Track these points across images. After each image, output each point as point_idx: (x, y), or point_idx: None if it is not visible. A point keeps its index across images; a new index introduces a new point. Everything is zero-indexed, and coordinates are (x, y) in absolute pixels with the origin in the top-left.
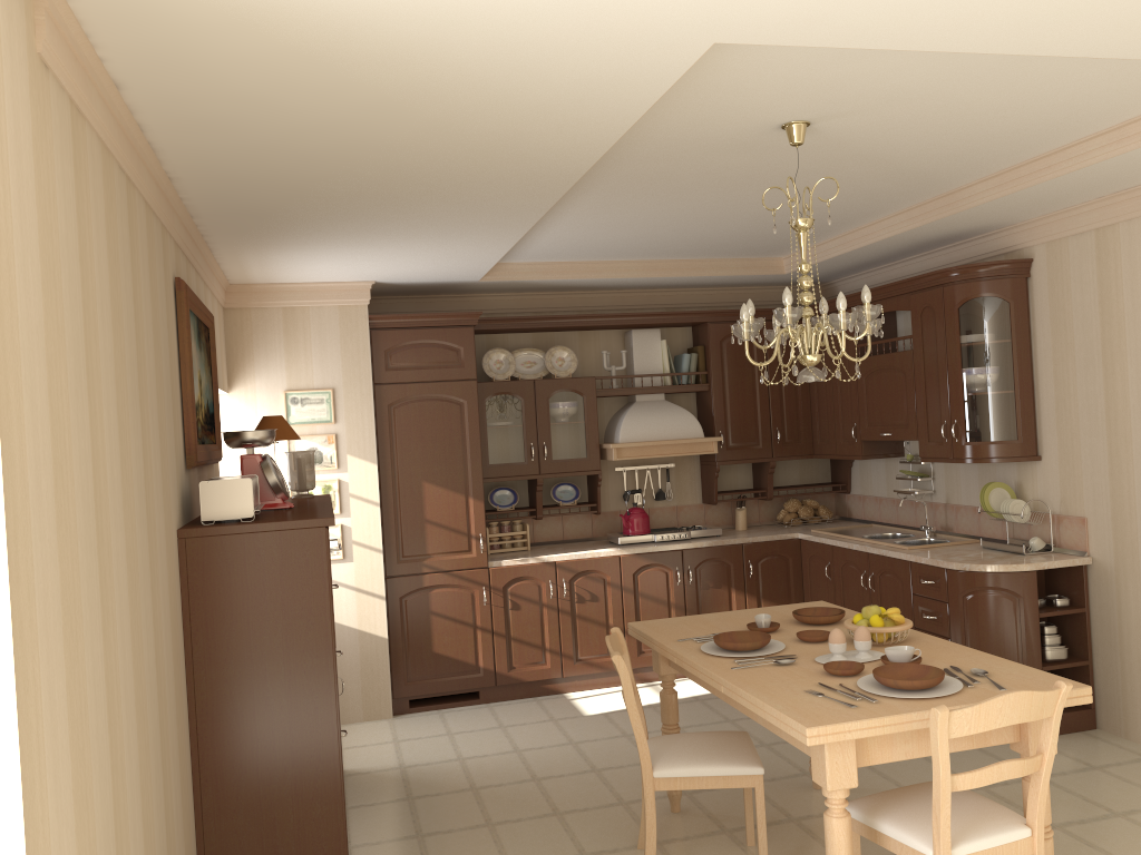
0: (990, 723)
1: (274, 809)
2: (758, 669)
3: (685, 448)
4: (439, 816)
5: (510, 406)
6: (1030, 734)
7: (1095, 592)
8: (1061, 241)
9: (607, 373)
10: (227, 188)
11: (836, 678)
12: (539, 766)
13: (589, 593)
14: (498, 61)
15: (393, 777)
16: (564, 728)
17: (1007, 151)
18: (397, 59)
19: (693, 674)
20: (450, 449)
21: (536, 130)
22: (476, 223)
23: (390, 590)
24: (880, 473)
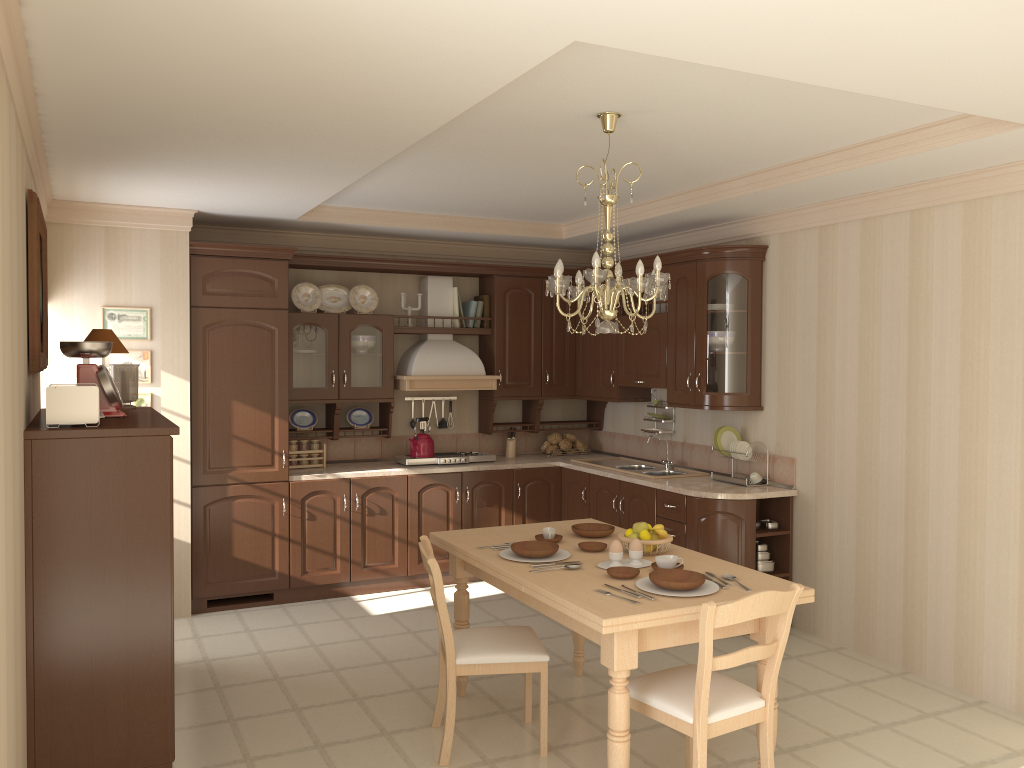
0: (744, 616)
1: (106, 695)
2: (552, 572)
3: (469, 383)
4: (248, 703)
5: (316, 336)
6: (767, 626)
7: (798, 518)
8: (791, 233)
9: (403, 313)
10: (89, 110)
11: (617, 580)
12: (336, 659)
13: (379, 508)
14: (389, 30)
15: (199, 669)
16: (354, 626)
17: (764, 157)
18: (299, 16)
19: (495, 576)
20: (260, 371)
21: (399, 93)
22: (314, 167)
23: (195, 499)
24: (629, 414)
